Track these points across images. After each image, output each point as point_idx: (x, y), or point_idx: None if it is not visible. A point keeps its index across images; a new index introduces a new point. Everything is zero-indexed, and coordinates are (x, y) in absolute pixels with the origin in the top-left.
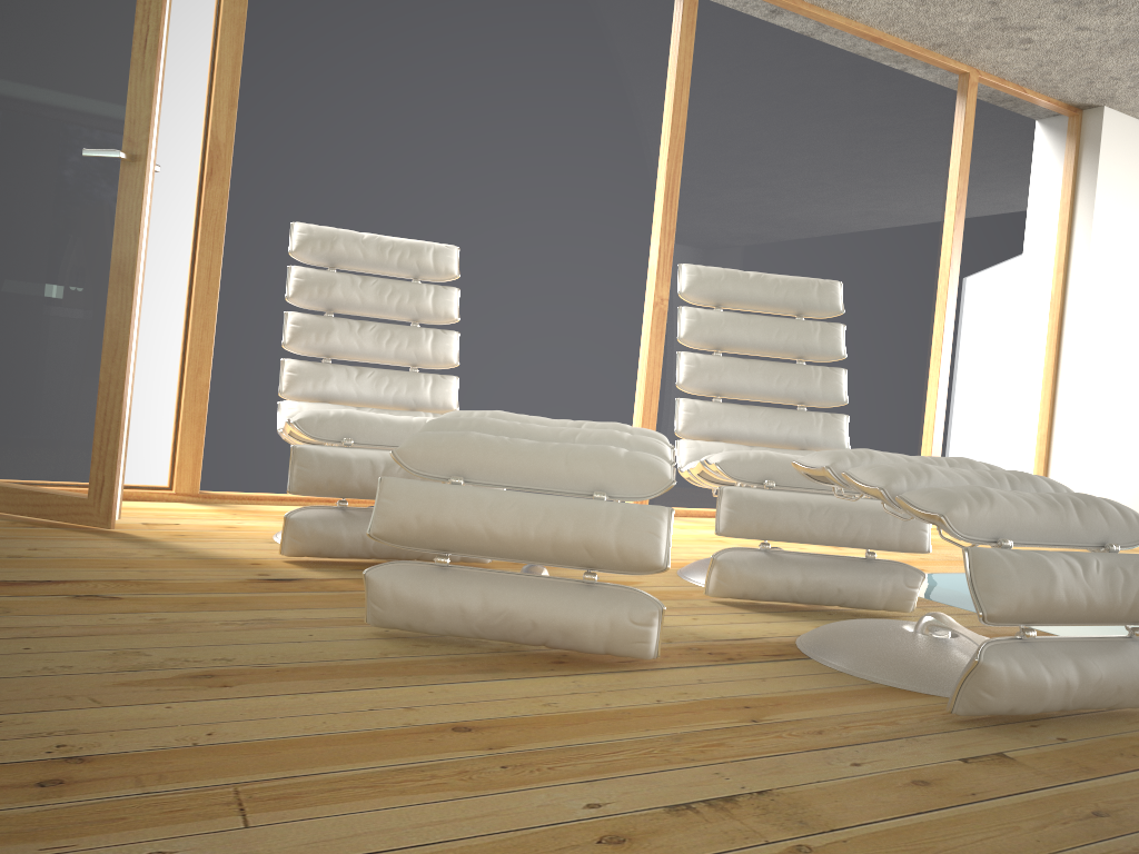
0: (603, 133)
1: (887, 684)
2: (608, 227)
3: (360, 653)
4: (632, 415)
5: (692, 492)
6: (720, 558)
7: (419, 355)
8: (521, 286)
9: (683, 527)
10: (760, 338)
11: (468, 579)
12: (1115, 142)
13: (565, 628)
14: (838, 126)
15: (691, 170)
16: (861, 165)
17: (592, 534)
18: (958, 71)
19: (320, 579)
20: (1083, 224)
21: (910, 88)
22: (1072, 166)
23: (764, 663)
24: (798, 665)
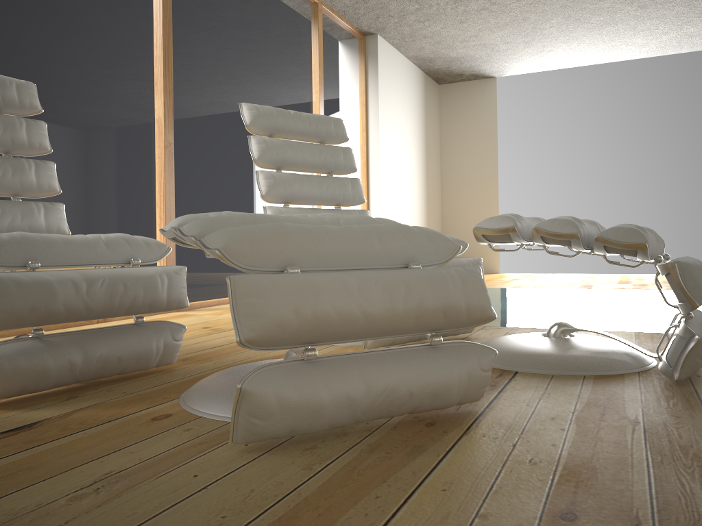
0: (115, 6)
1: (591, 374)
2: (127, 84)
3: (287, 476)
4: (158, 235)
5: (201, 288)
6: None
7: (25, 184)
8: (64, 130)
9: (217, 314)
10: (308, 158)
11: (342, 367)
12: (383, 56)
13: (436, 391)
14: (258, 25)
15: (177, 45)
16: (272, 54)
17: (448, 298)
18: (312, 1)
19: (60, 417)
20: (374, 103)
21: (291, 7)
22: (364, 68)
23: (512, 382)
24: (527, 378)
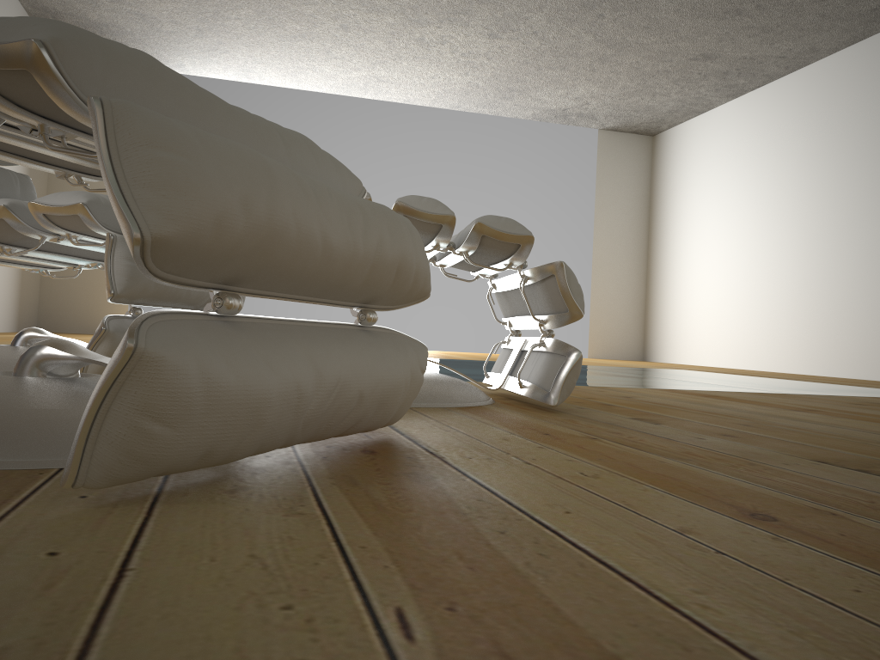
0: None
1: (450, 406)
2: None
3: (279, 528)
4: None
5: None
6: (113, 329)
7: None
8: None
9: None
10: None
11: (277, 337)
12: None
13: (385, 395)
14: None
15: None
16: None
17: (406, 247)
18: None
19: None
20: None
21: None
22: None
23: None
24: None
